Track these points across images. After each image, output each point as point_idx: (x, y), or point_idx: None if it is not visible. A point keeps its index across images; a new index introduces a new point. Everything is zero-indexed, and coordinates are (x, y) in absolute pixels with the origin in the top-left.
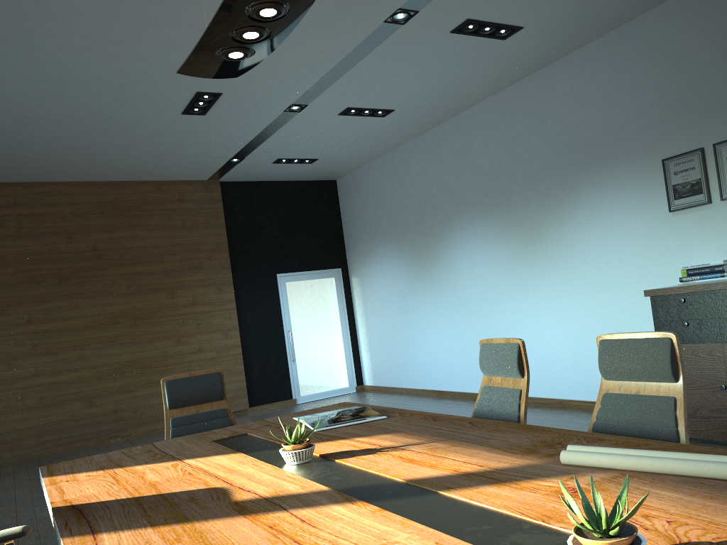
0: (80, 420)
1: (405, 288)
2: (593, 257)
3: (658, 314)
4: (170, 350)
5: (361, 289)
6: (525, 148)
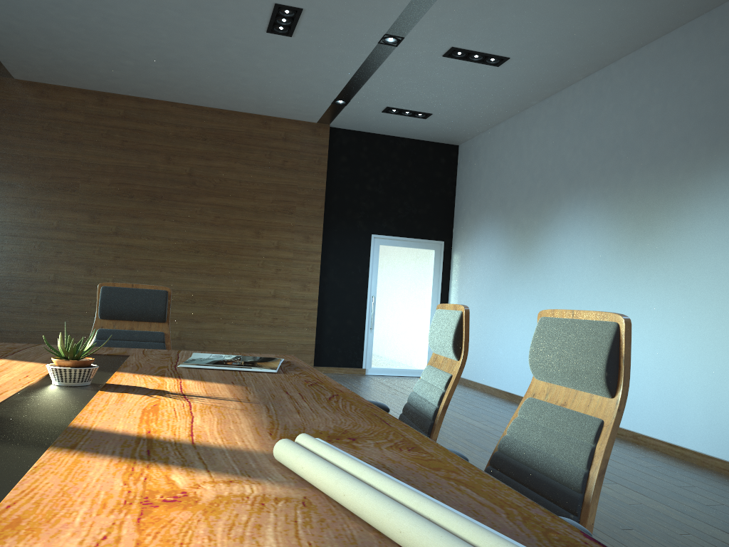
0: None
1: (500, 272)
2: (710, 263)
3: None
4: (244, 290)
5: (459, 268)
6: (657, 119)
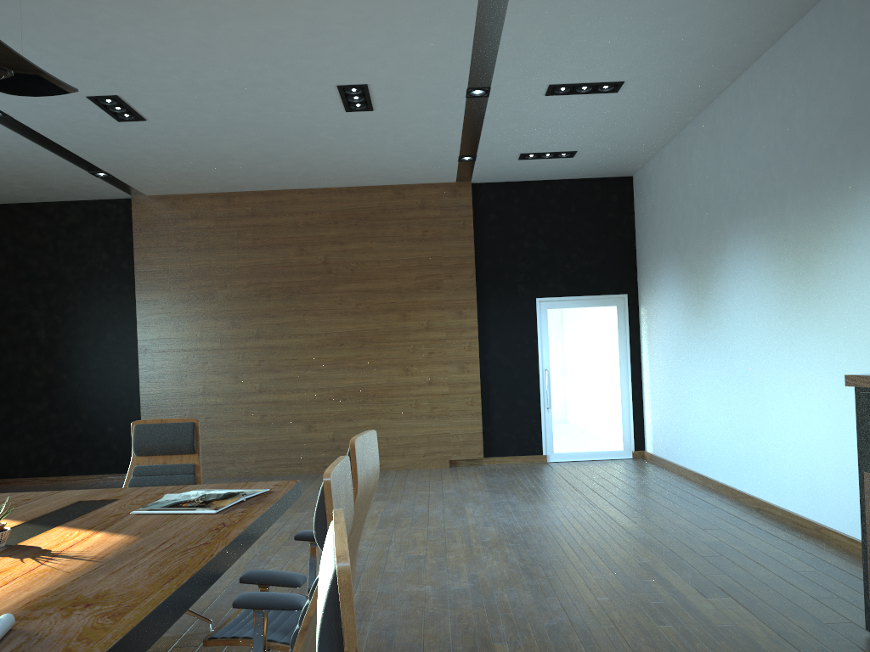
0: (298, 443)
1: (682, 328)
2: (869, 306)
3: (862, 419)
4: (396, 380)
5: (646, 324)
6: (802, 127)
